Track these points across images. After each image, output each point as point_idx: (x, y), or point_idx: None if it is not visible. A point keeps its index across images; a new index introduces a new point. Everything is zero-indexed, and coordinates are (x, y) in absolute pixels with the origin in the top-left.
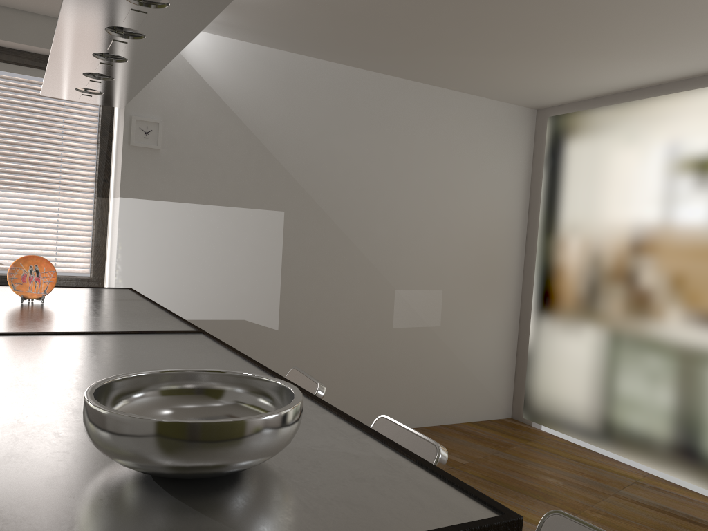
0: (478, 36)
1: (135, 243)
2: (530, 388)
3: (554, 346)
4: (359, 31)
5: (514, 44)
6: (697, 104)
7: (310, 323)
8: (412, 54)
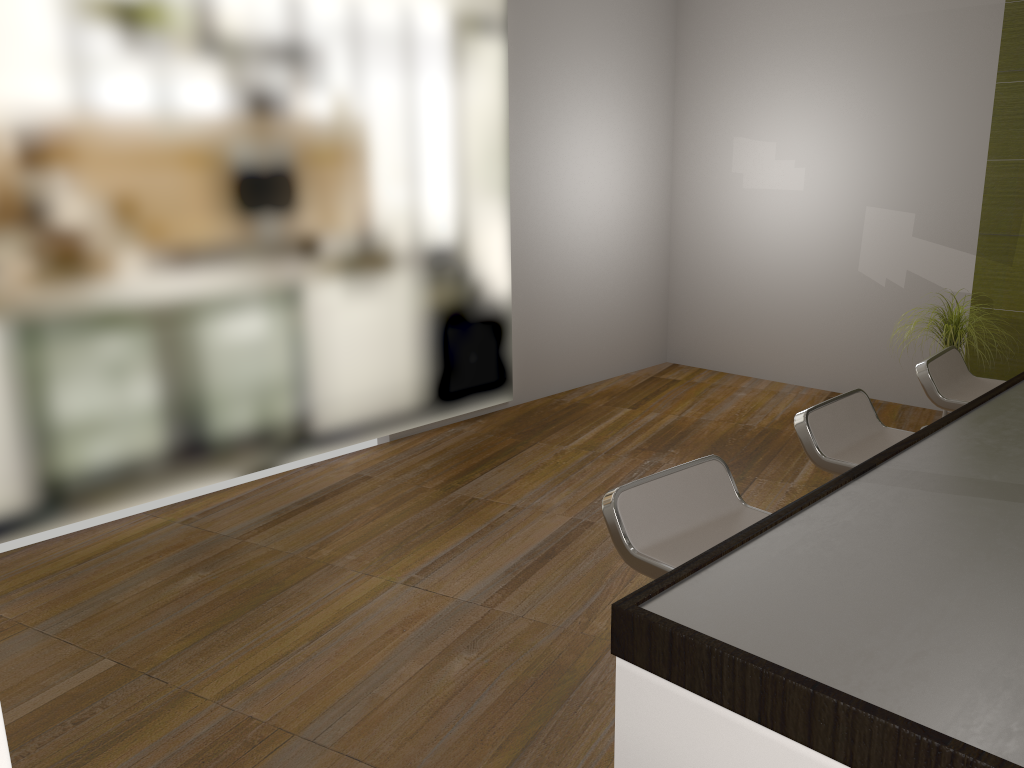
0: None
1: None
2: None
3: None
4: None
5: None
6: None
7: None
8: None
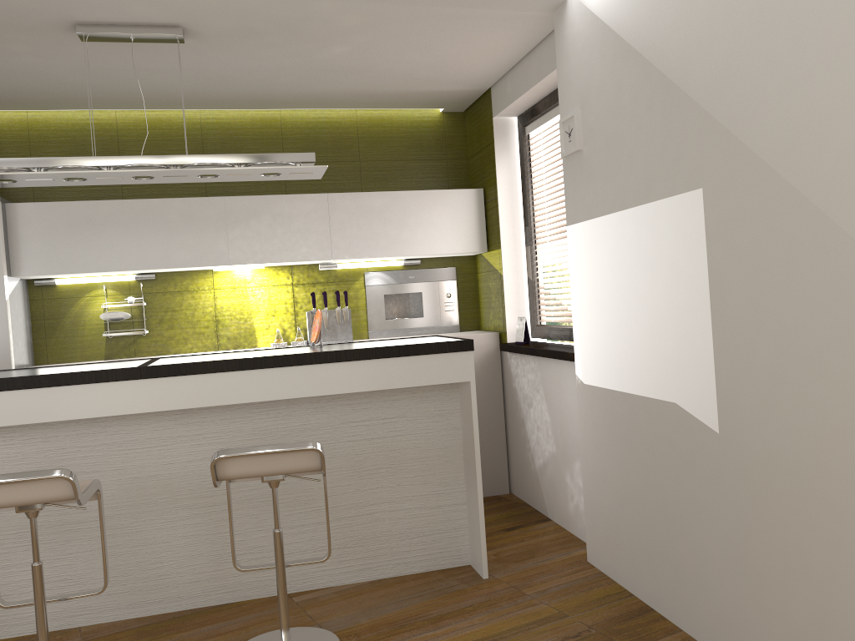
0: None
1: (579, 282)
2: None
3: None
4: None
5: None
6: None
7: (766, 429)
8: None
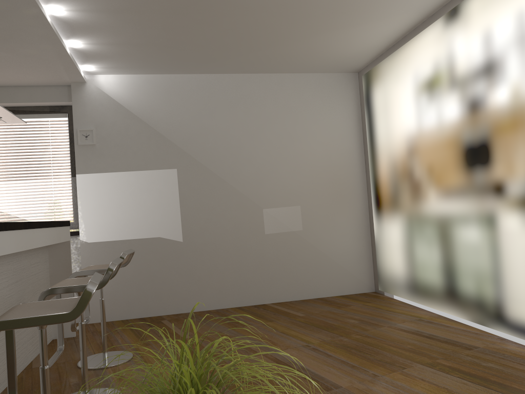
0: (247, 38)
1: (88, 198)
2: (379, 267)
3: (385, 234)
4: (183, 53)
5: (274, 37)
6: (421, 43)
7: (203, 235)
8: (229, 58)
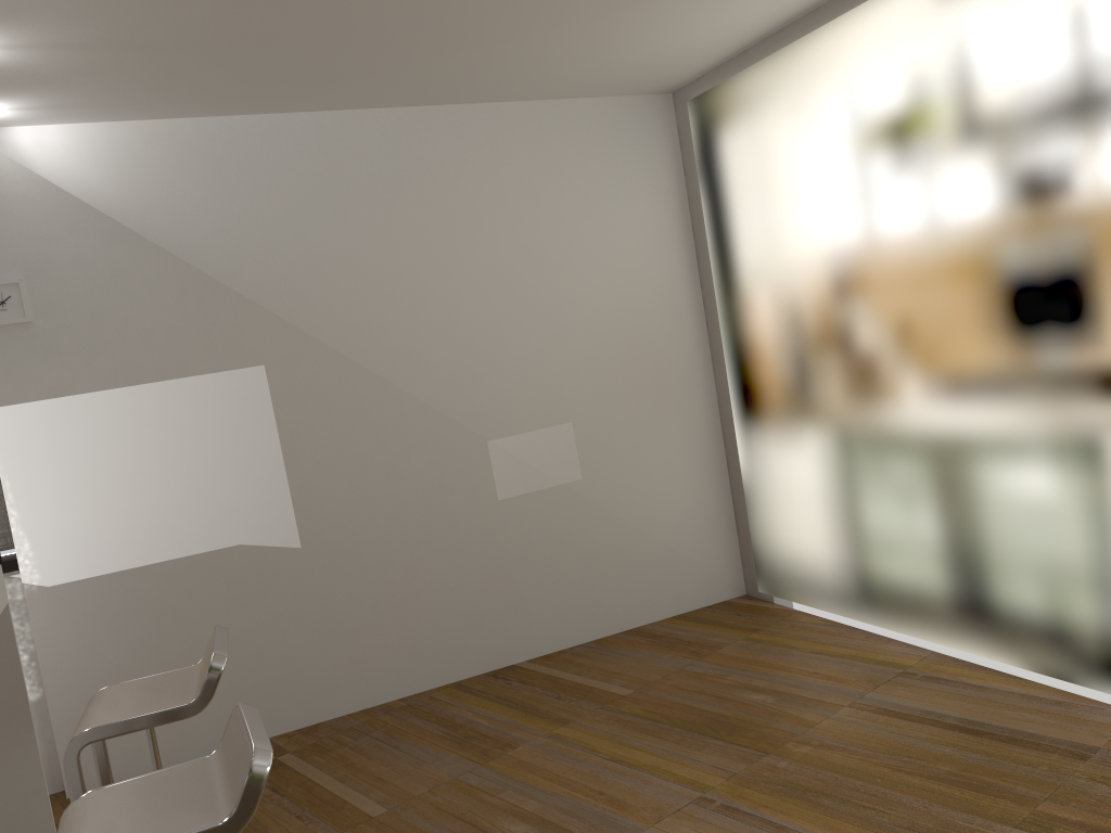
0: (449, 22)
1: (30, 470)
2: (758, 543)
3: (773, 471)
4: (267, 63)
5: (516, 17)
6: (868, 28)
7: (352, 524)
8: (385, 71)
